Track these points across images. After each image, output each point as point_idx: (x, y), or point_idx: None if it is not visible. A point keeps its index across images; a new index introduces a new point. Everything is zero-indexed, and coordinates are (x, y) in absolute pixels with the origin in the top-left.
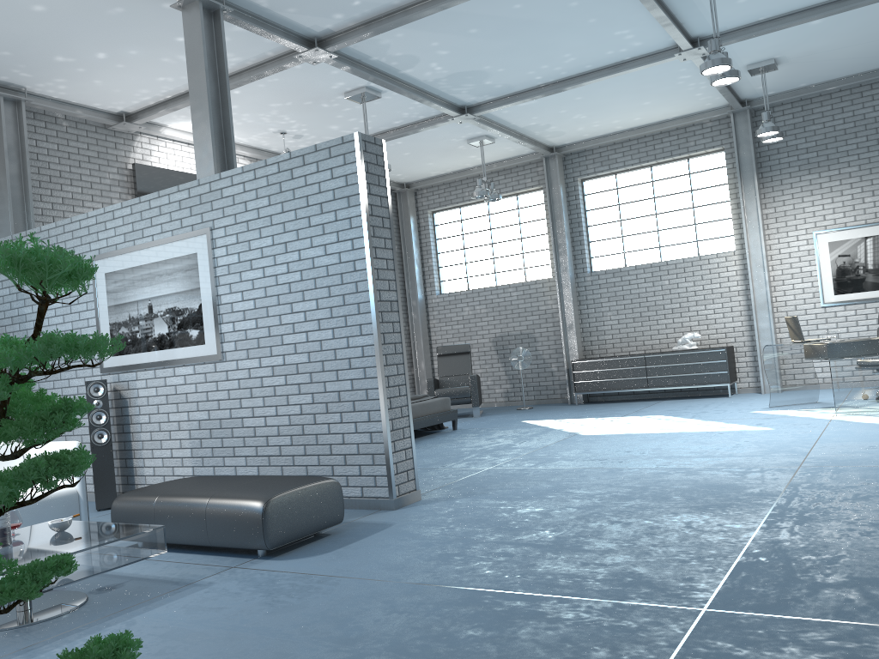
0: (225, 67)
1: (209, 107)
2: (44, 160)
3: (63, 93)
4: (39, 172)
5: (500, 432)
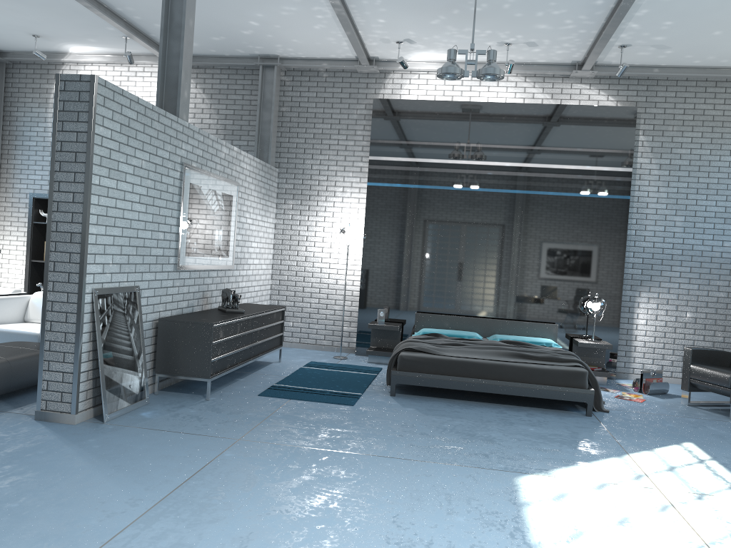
0: (182, 21)
1: (159, 61)
2: (304, 106)
3: (301, 53)
4: (299, 115)
5: (554, 435)
